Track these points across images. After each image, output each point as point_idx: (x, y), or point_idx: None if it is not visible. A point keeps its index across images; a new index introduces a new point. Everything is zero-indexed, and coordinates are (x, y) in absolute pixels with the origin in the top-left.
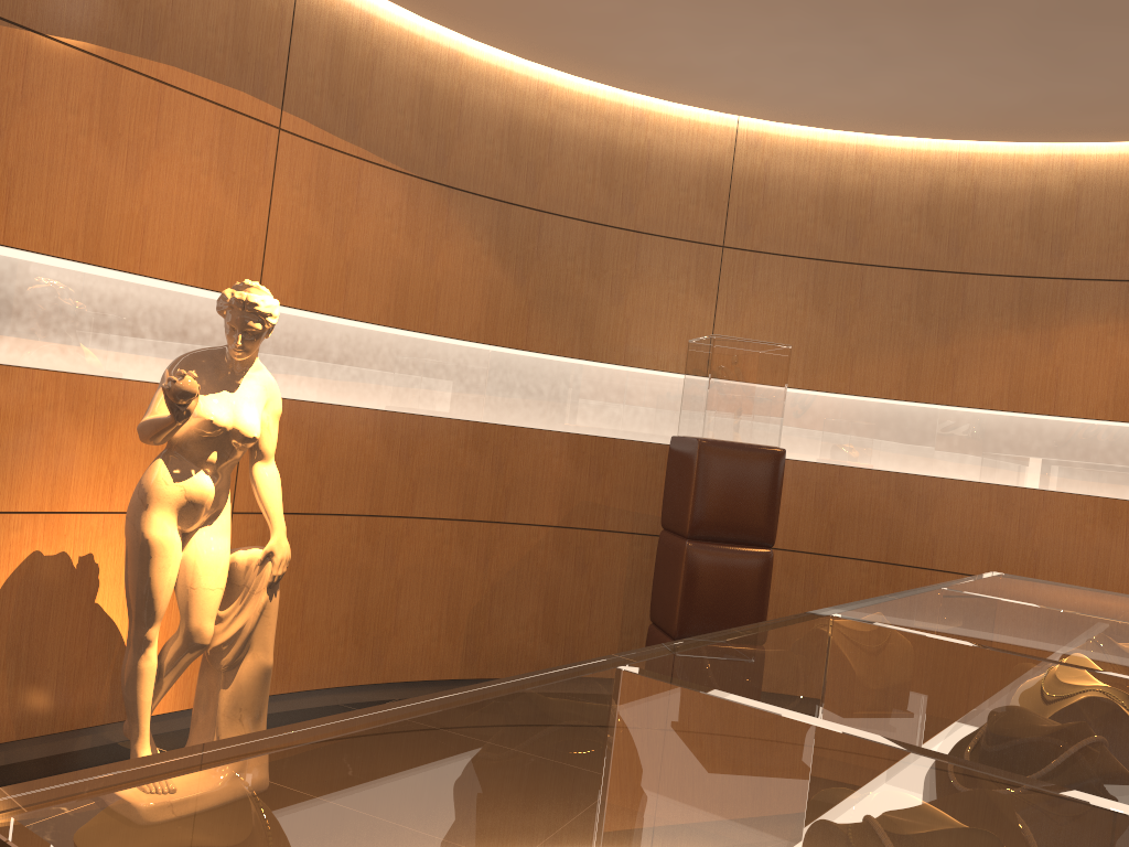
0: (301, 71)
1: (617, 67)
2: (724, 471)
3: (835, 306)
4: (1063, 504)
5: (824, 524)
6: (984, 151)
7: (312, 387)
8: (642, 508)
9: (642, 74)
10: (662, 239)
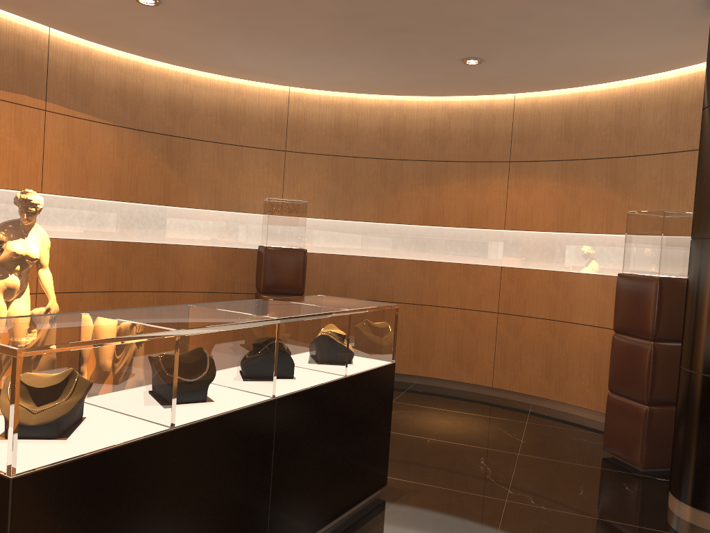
0: (54, 81)
1: (219, 68)
2: (277, 261)
3: (342, 177)
4: (447, 268)
5: (342, 283)
6: (408, 100)
7: (73, 232)
8: (252, 281)
9: (232, 71)
10: (254, 149)
